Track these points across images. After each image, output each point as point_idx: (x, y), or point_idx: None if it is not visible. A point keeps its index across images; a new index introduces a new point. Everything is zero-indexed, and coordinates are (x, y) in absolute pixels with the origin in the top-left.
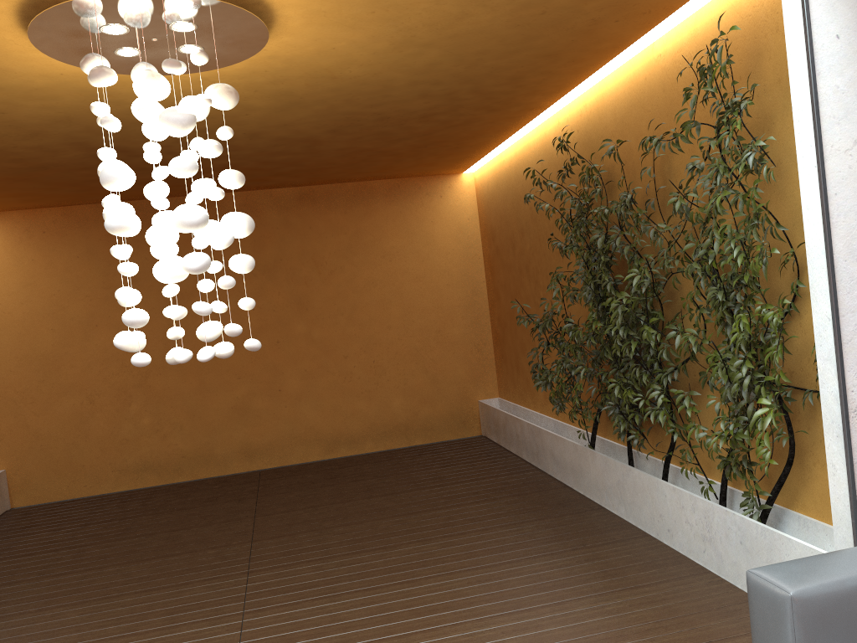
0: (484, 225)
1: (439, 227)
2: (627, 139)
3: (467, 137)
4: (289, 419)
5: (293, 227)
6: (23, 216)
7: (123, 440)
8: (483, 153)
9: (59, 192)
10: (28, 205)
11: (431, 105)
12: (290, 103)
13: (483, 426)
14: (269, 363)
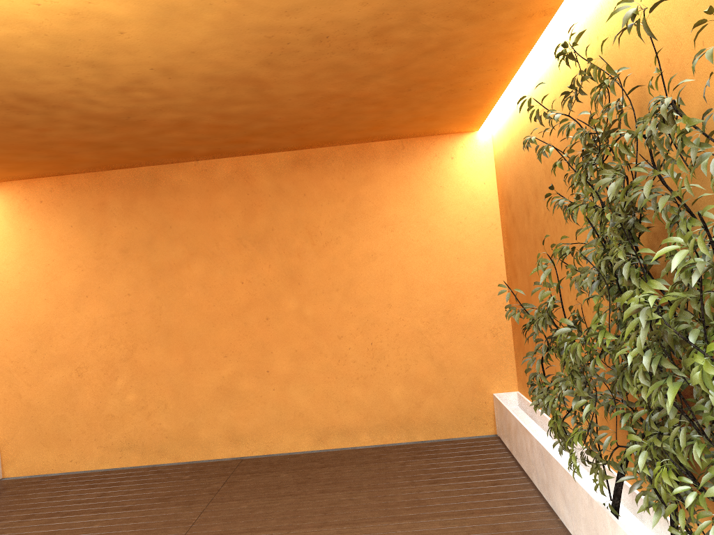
0: (501, 190)
1: (450, 193)
2: (671, 22)
3: (458, 73)
4: (277, 404)
5: (286, 194)
6: (22, 186)
7: (108, 416)
8: (491, 100)
9: (32, 159)
10: (21, 174)
11: (374, 8)
12: (162, 8)
13: (497, 425)
14: (257, 342)
